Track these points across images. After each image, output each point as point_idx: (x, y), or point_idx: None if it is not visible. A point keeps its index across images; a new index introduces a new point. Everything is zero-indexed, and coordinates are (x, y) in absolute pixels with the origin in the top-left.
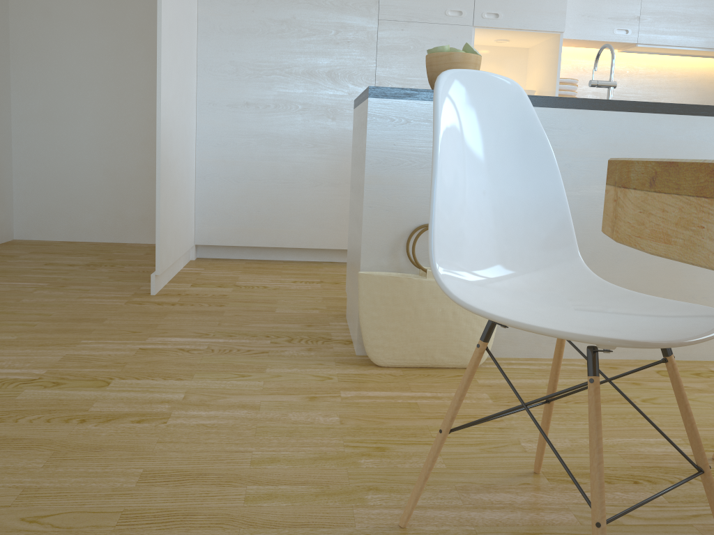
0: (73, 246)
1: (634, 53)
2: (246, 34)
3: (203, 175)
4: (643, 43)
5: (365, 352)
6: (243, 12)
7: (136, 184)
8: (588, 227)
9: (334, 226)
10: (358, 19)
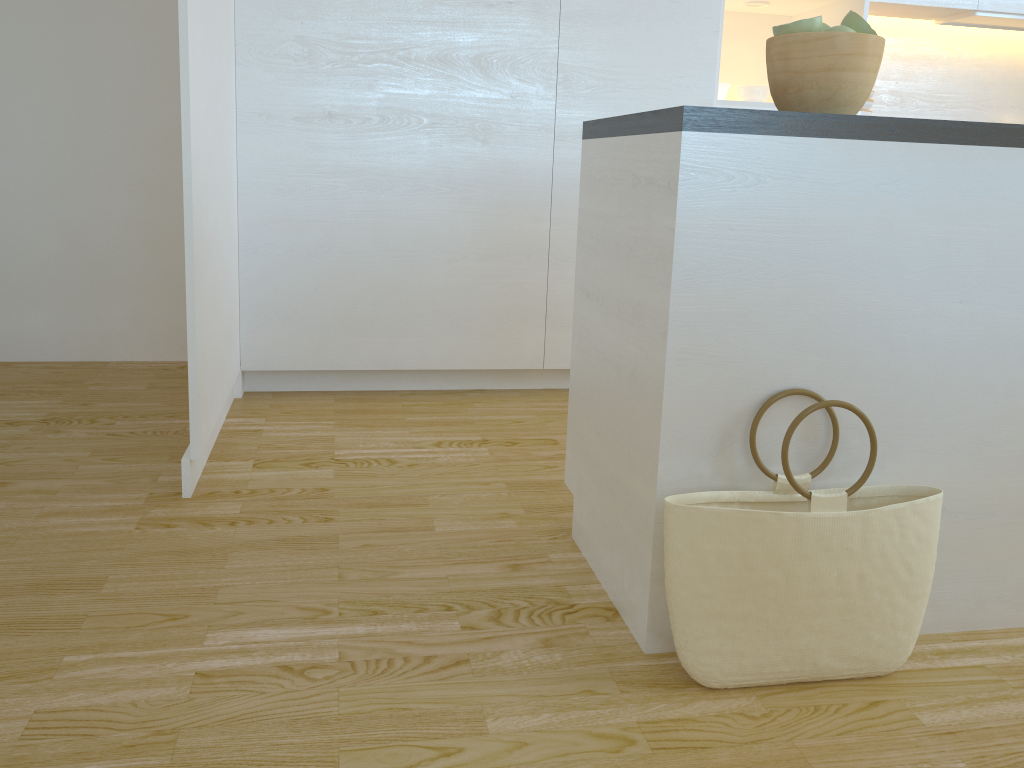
0: (11, 373)
1: (956, 27)
2: None
3: (254, 247)
4: (987, 10)
5: (661, 646)
6: None
7: (121, 256)
8: None
9: (487, 329)
10: None
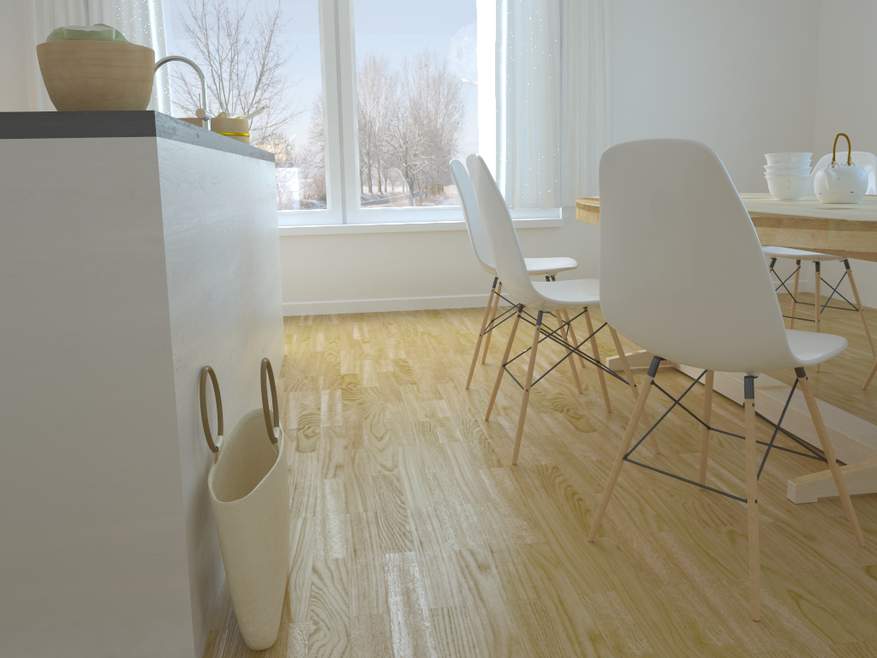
0: None
1: None
2: None
3: None
4: None
5: None
6: None
7: None
8: (238, 310)
9: None
10: None
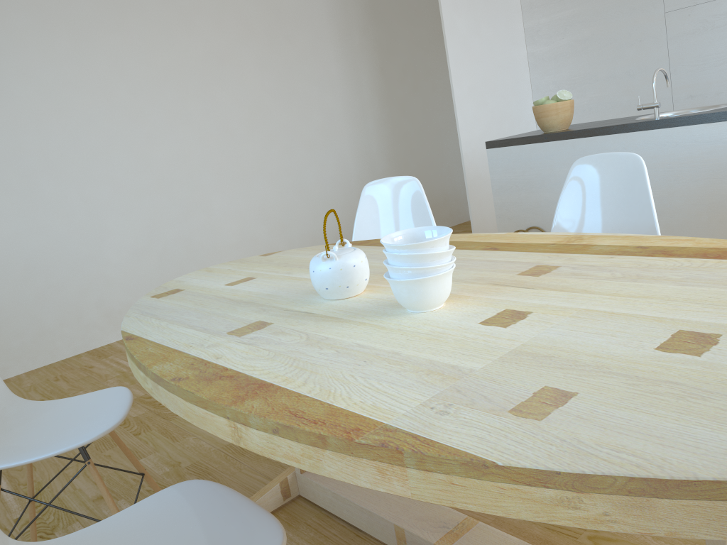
0: None
1: None
2: (560, 58)
3: None
4: None
5: None
6: (556, 42)
7: None
8: None
9: None
10: (646, 19)
